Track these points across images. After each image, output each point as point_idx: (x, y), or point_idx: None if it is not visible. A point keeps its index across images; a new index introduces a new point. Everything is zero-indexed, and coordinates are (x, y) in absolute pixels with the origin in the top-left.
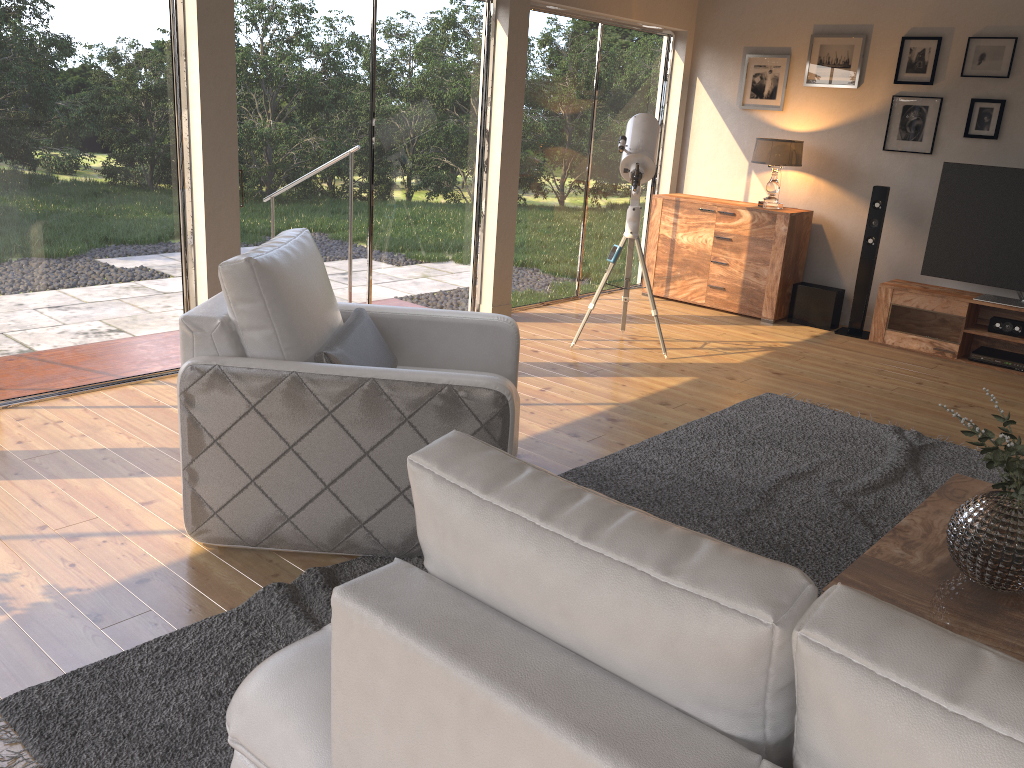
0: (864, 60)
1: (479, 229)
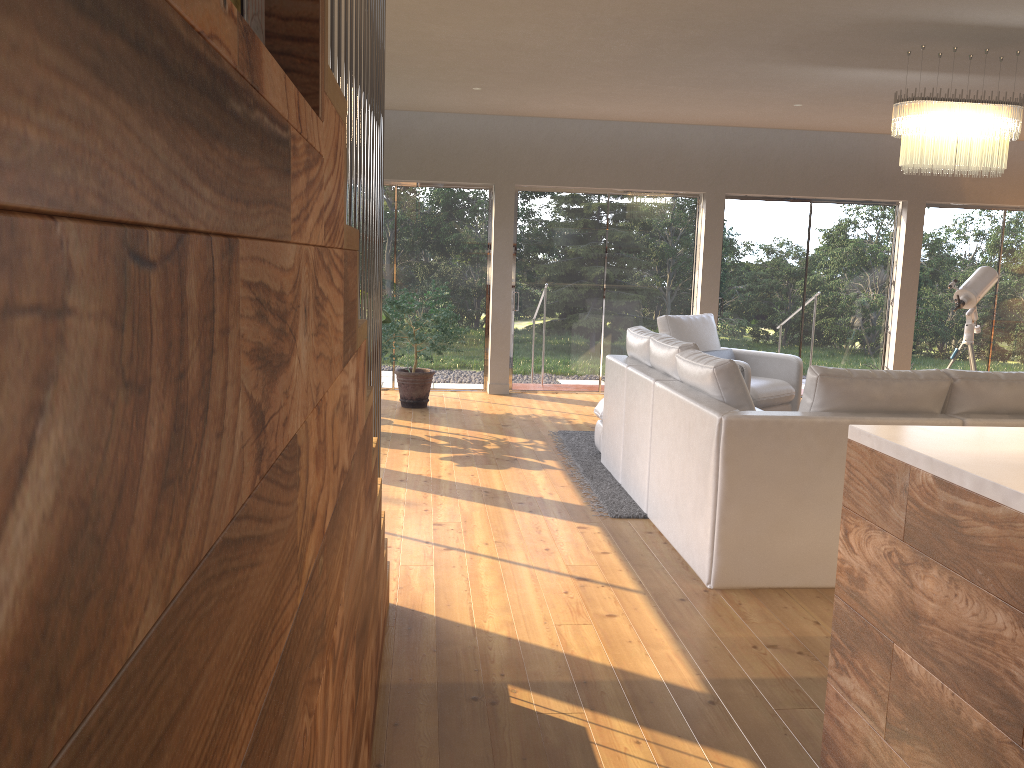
0: None
1: (886, 341)
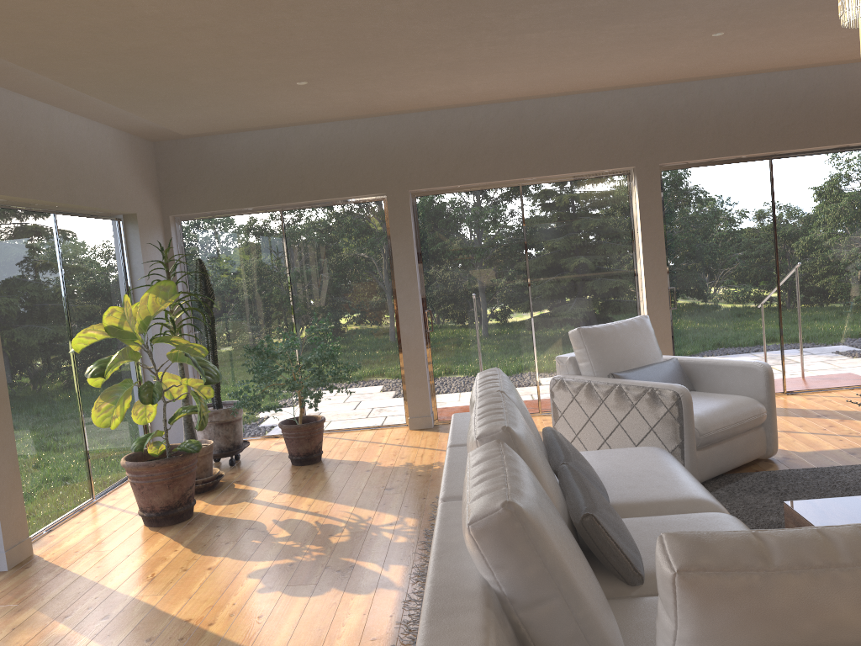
0: None
1: None
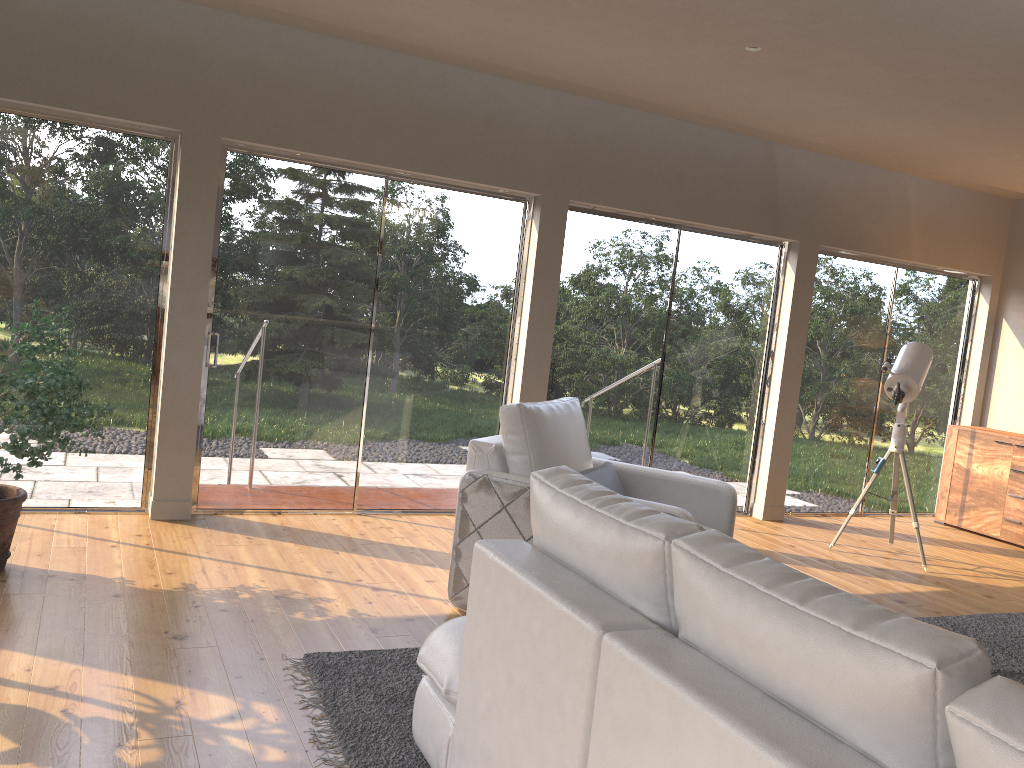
0: None
1: (758, 435)
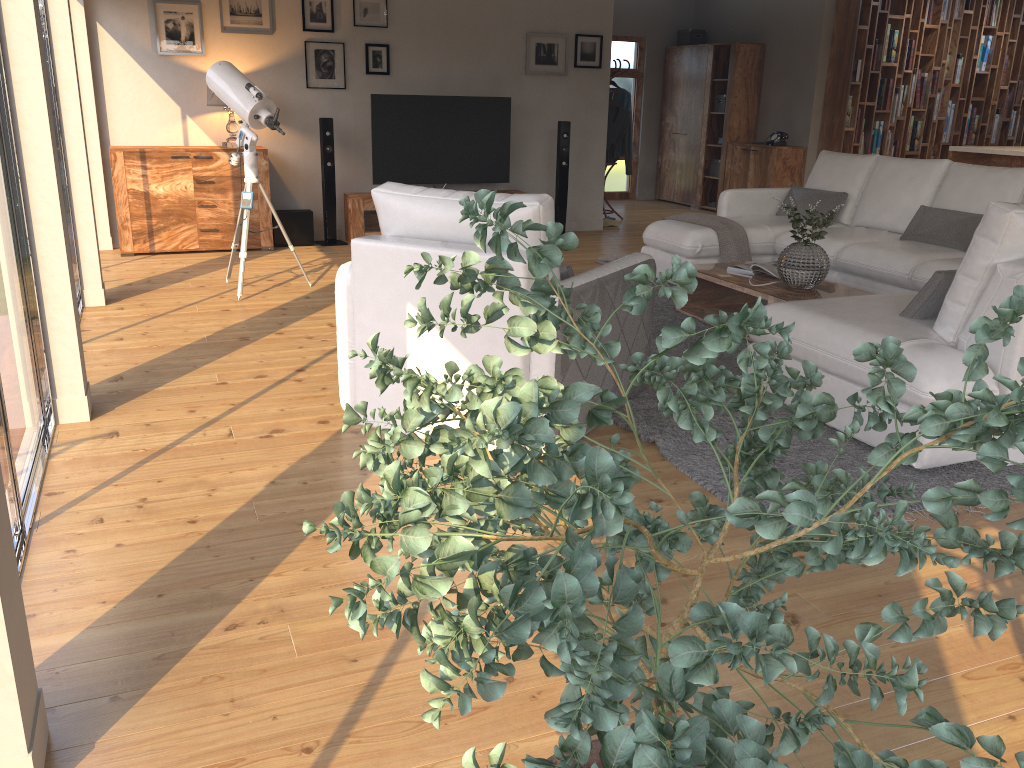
0: (272, 10)
1: (66, 203)
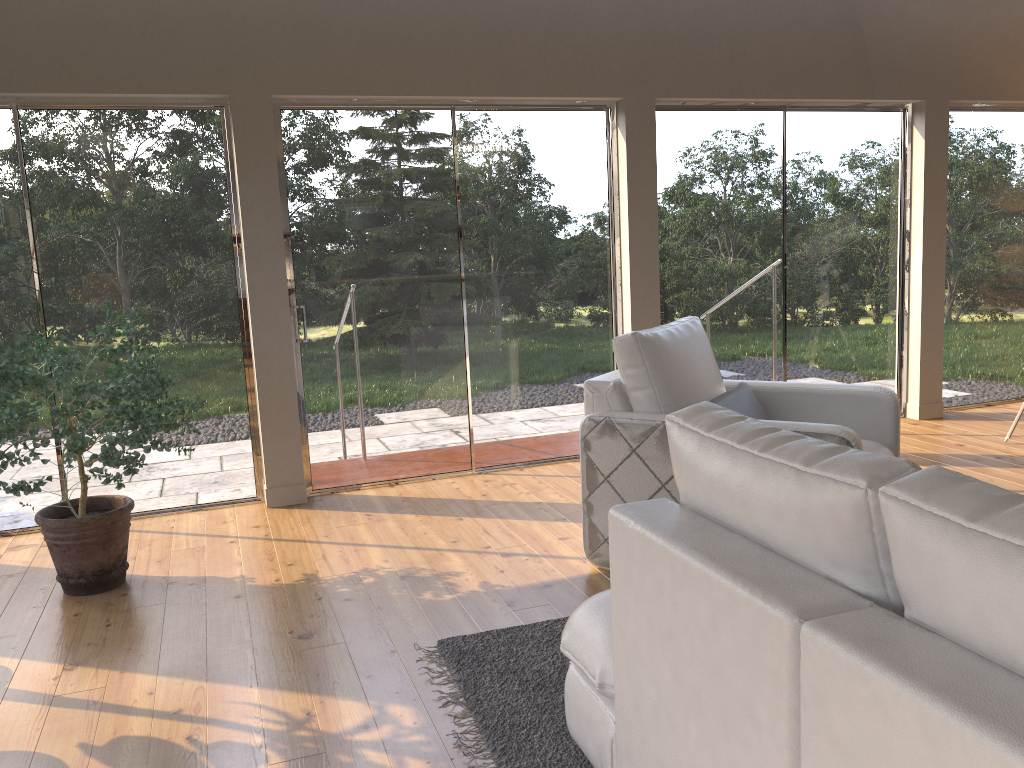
0: None
1: (902, 327)
